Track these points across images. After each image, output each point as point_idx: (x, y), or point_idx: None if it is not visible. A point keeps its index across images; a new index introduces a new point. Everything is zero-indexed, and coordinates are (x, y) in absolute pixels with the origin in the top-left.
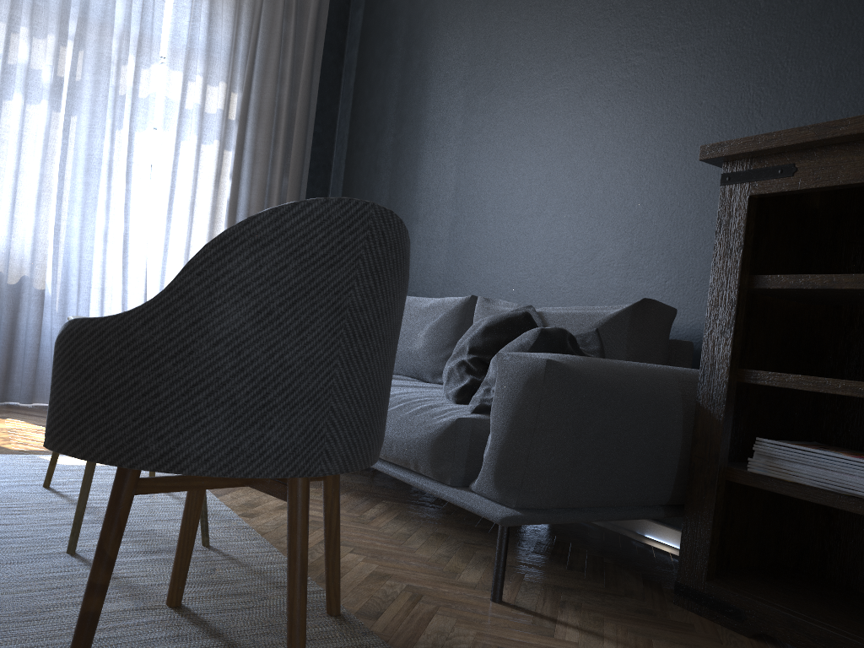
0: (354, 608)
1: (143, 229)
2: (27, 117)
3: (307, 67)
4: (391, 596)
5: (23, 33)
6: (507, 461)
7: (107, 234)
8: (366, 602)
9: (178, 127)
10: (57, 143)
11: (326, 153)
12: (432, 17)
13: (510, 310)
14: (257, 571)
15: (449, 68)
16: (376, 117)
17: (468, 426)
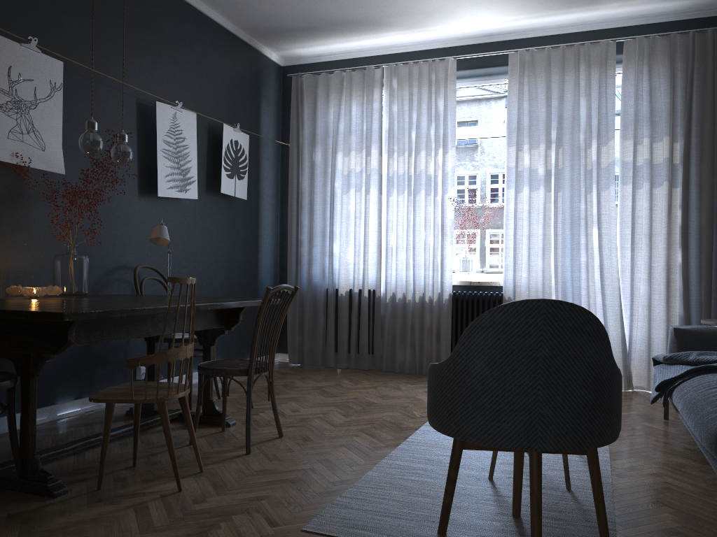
0: None
1: (614, 259)
2: (531, 200)
3: None
4: None
5: (525, 148)
6: None
7: (587, 266)
8: None
9: (632, 181)
10: (550, 212)
11: None
12: None
13: None
14: (583, 509)
15: None
16: None
17: None
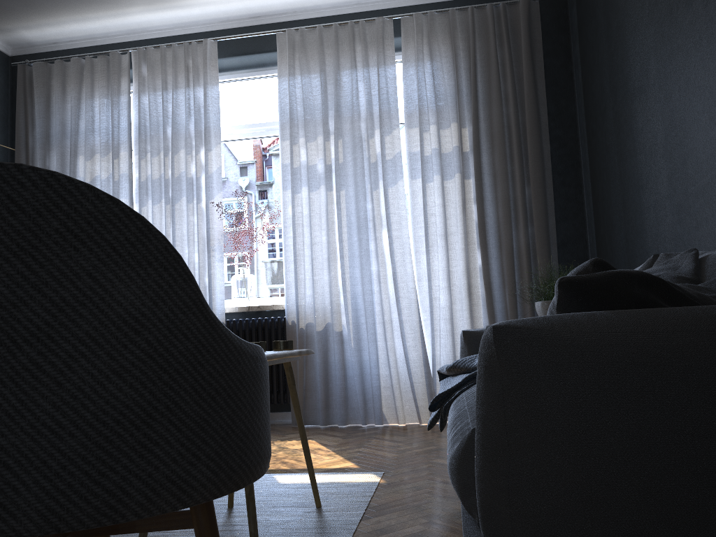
0: None
1: (409, 266)
2: (311, 202)
3: (528, 80)
4: None
5: (301, 142)
6: (488, 497)
7: (379, 276)
8: None
9: (421, 173)
10: (334, 214)
11: (571, 152)
12: None
13: None
14: None
15: (636, 12)
16: (599, 98)
17: None
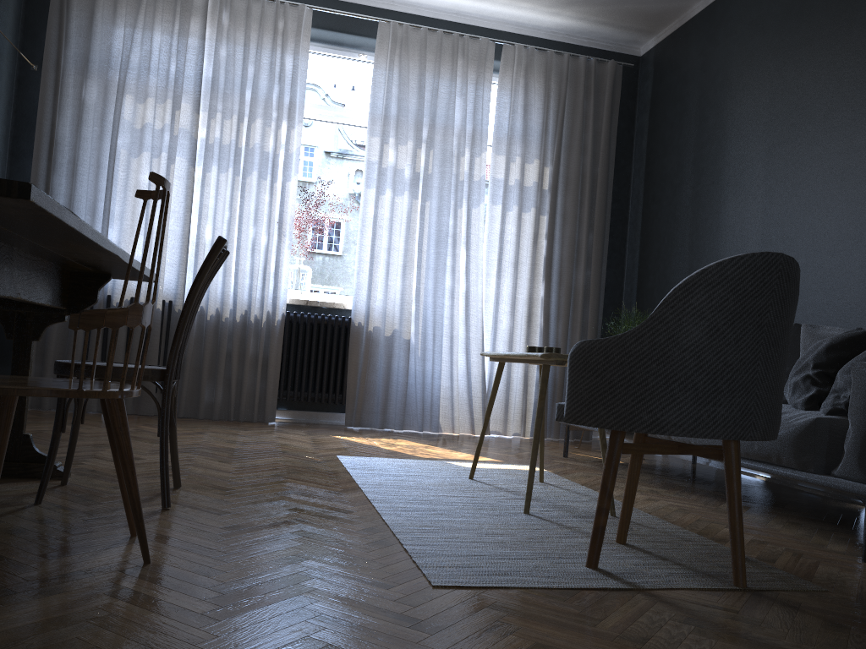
0: (752, 556)
1: (479, 287)
2: (395, 206)
3: (605, 136)
4: (776, 552)
5: (390, 142)
6: None
7: (454, 292)
8: (758, 553)
9: (503, 201)
10: (416, 223)
11: (622, 208)
12: (725, 80)
13: (838, 333)
14: (663, 531)
15: (747, 124)
16: (672, 173)
17: (826, 424)
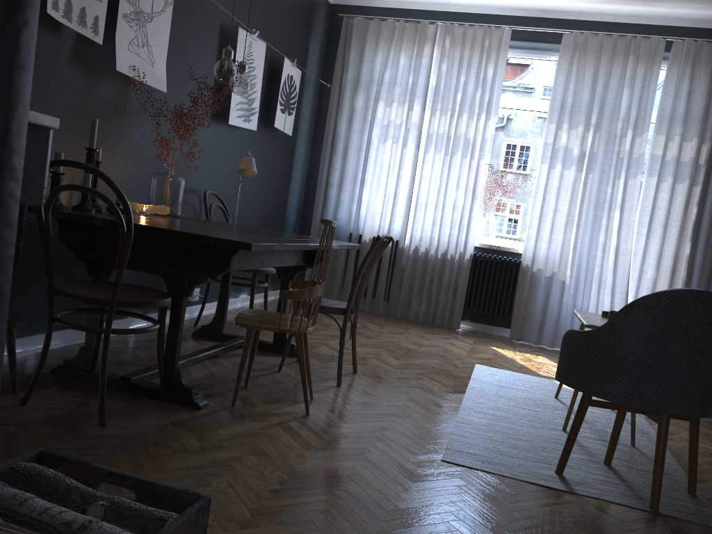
0: (706, 496)
1: (629, 243)
2: (563, 178)
3: None
4: None
5: (564, 127)
6: None
7: (605, 246)
8: None
9: (658, 174)
10: (579, 191)
11: None
12: None
13: None
14: None
15: None
16: None
17: None
